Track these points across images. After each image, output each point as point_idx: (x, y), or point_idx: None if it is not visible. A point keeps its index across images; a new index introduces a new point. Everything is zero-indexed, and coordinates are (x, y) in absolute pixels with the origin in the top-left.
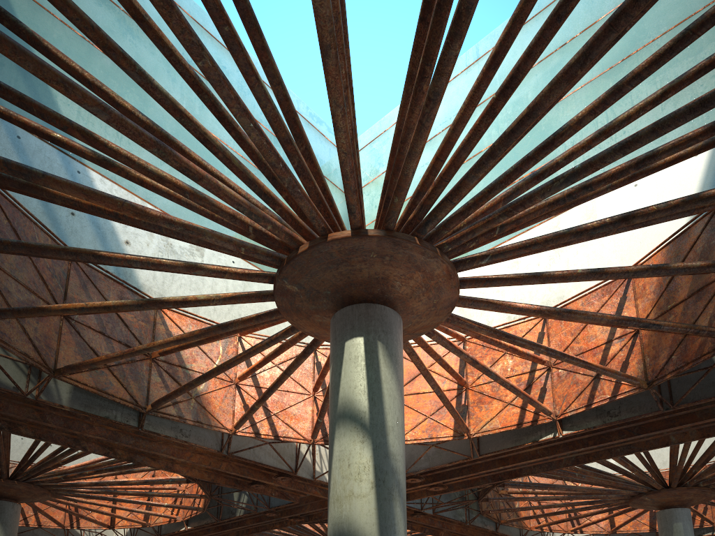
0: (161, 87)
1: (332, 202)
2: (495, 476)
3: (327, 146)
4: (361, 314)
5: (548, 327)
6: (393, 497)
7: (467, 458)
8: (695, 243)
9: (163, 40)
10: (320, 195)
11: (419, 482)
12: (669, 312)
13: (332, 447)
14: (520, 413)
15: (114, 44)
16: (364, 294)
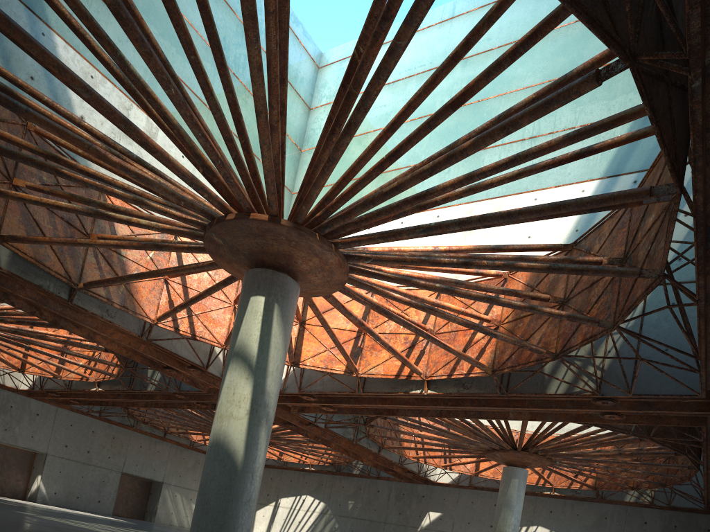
0: (135, 71)
1: (260, 185)
2: (377, 410)
3: (299, 50)
4: (267, 278)
5: (439, 300)
6: (261, 424)
7: (353, 391)
8: None
9: (143, 27)
10: (249, 181)
11: (313, 400)
12: (521, 320)
13: (225, 376)
14: (400, 366)
15: (103, 33)
16: (273, 262)
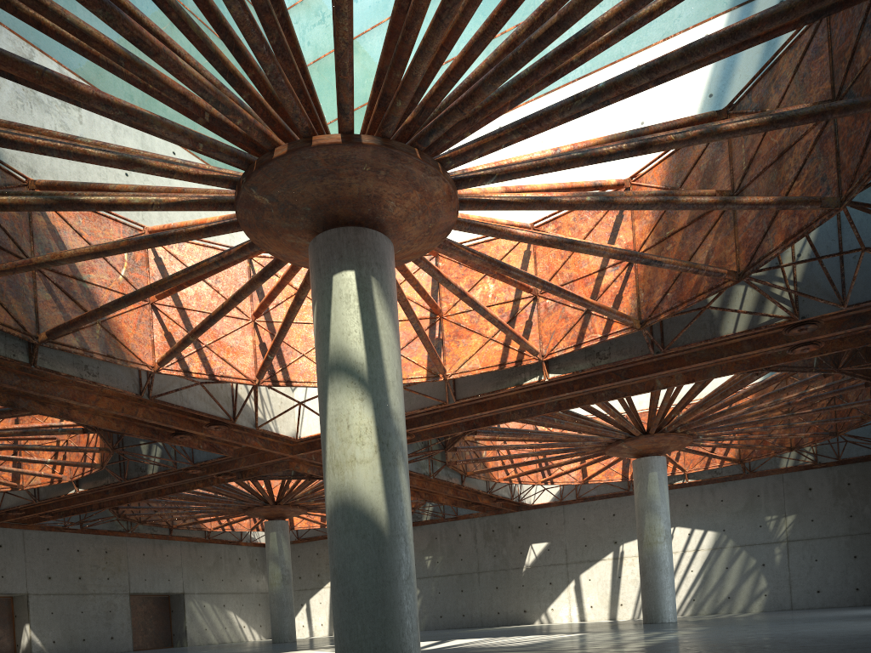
0: None
1: (312, 90)
2: (469, 423)
3: None
4: (350, 241)
5: (535, 245)
6: (398, 462)
7: (442, 403)
8: (700, 158)
9: None
10: (301, 83)
11: None
12: (668, 240)
13: (326, 405)
14: (503, 351)
15: None
16: (352, 214)
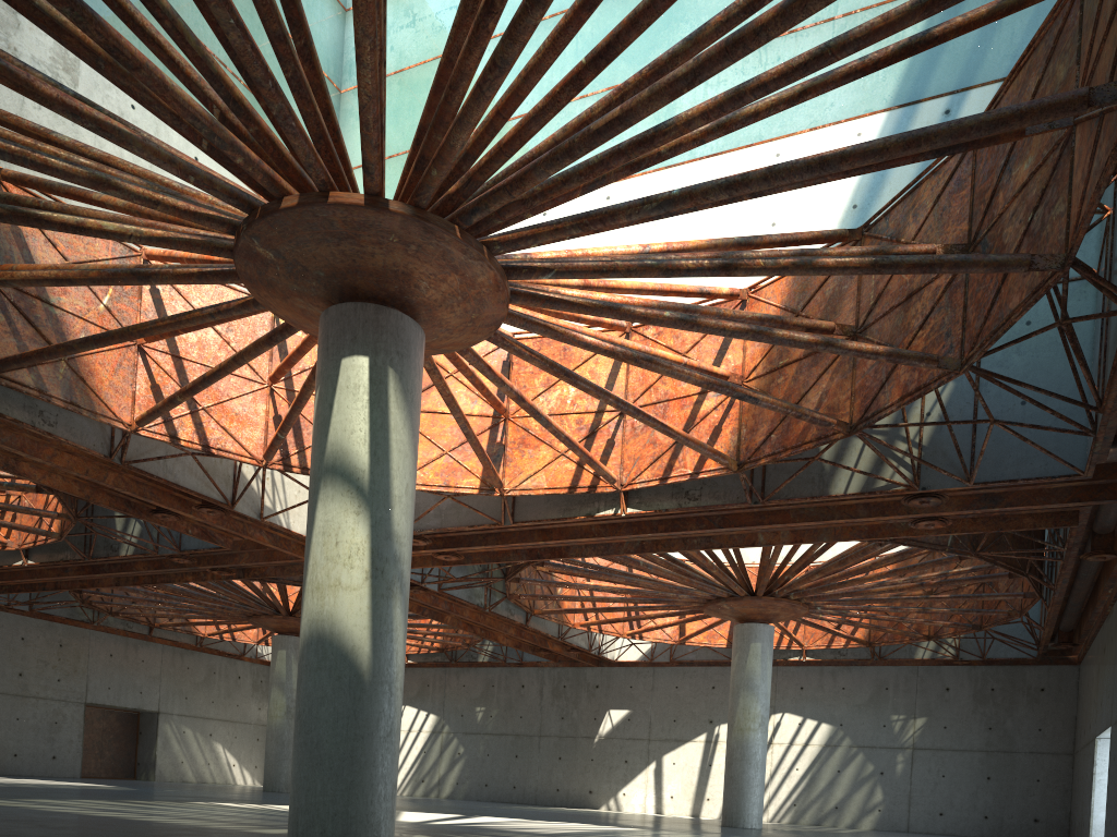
0: None
1: (337, 136)
2: (532, 551)
3: None
4: (368, 320)
5: None
6: (393, 595)
7: (496, 523)
8: (826, 281)
9: None
10: (322, 127)
11: (423, 545)
12: (780, 371)
13: (314, 513)
14: (575, 472)
15: None
16: (375, 289)
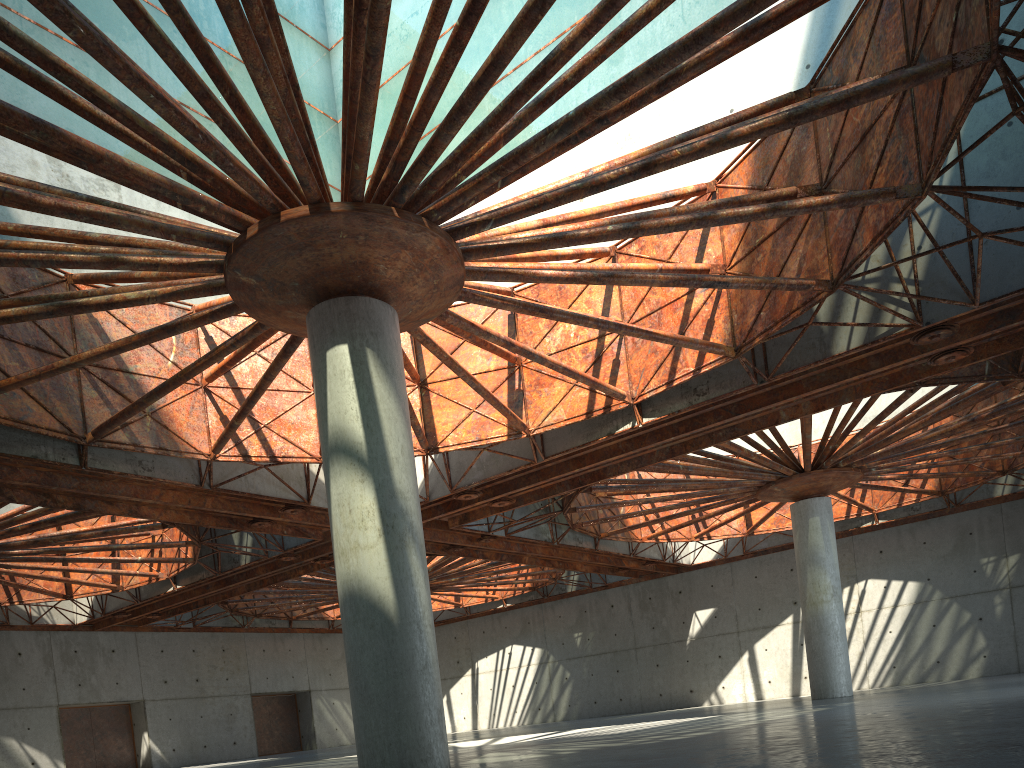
0: (21, 33)
1: (279, 162)
2: (574, 480)
3: None
4: (341, 312)
5: None
6: (406, 545)
7: (530, 462)
8: (785, 148)
9: None
10: (261, 159)
11: (476, 498)
12: (758, 249)
13: (329, 490)
14: (589, 397)
15: None
16: (342, 283)
